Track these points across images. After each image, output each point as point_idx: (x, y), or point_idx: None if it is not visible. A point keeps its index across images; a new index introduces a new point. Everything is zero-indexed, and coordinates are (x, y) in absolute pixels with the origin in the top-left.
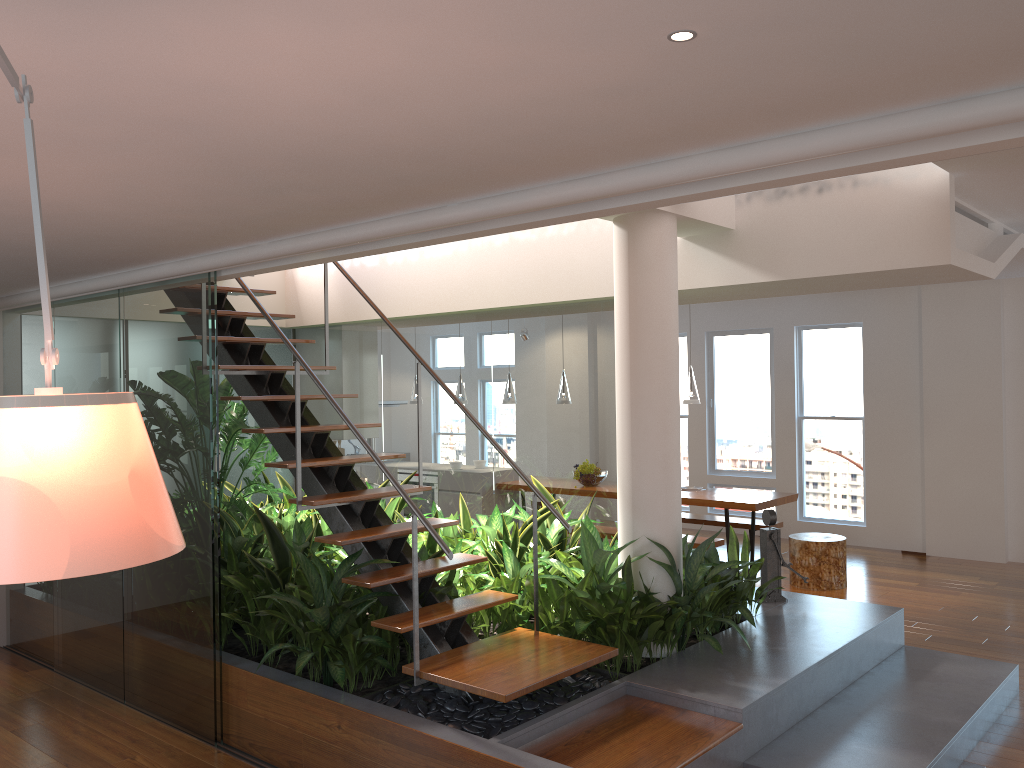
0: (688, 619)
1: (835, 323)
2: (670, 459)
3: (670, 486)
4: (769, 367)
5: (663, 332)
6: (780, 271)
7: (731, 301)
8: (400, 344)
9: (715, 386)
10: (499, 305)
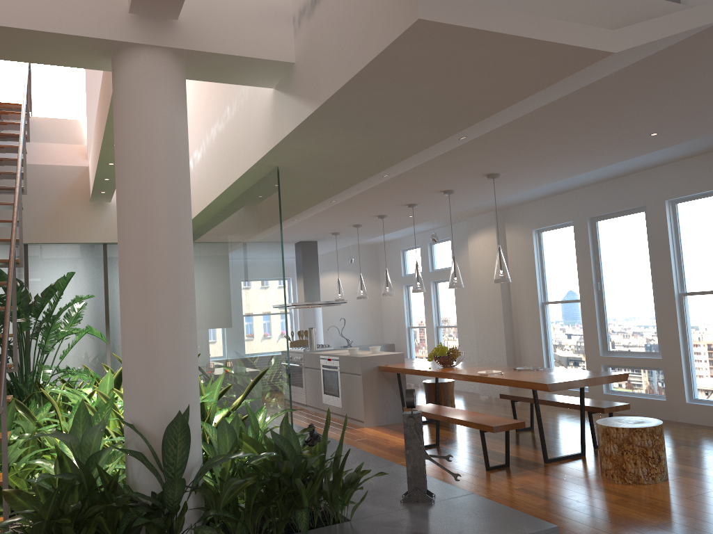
0: (143, 525)
1: (705, 191)
2: (154, 328)
3: (154, 360)
4: (648, 245)
5: (141, 180)
6: (318, 96)
7: (607, 185)
8: (204, 245)
9: (602, 269)
10: (216, 196)
